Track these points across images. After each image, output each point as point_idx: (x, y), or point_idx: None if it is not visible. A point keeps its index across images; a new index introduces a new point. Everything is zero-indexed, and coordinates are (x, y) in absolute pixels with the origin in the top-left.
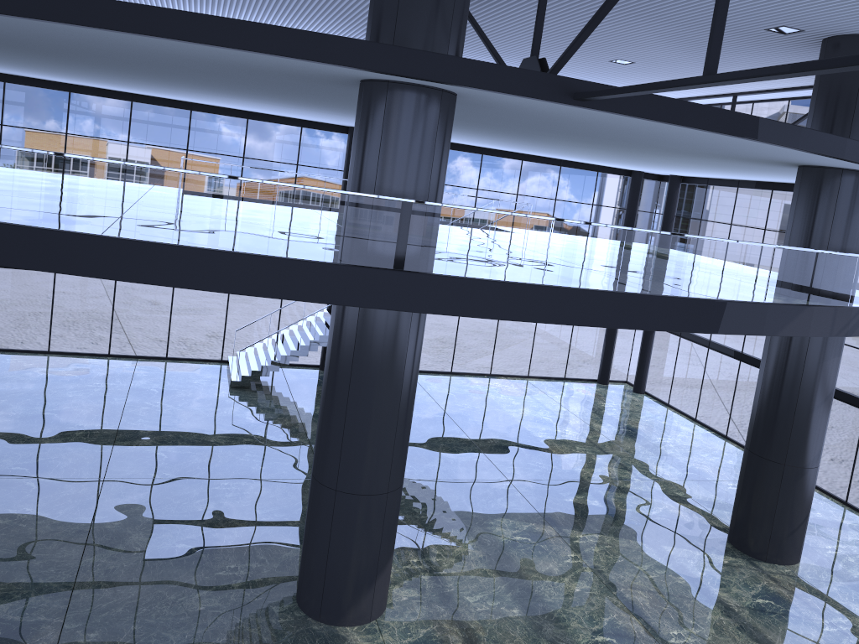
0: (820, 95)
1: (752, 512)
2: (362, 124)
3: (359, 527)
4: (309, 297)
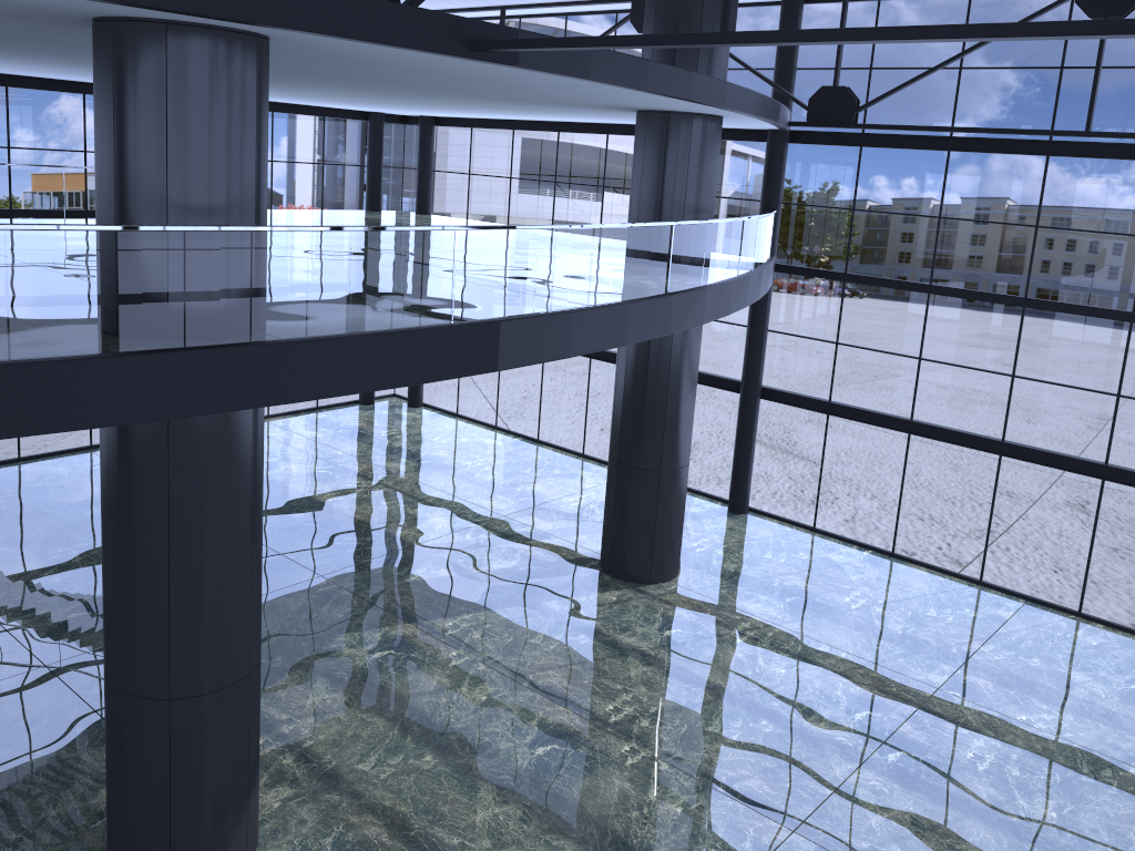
0: (659, 21)
1: (631, 533)
2: (122, 97)
3: (217, 739)
4: (114, 417)
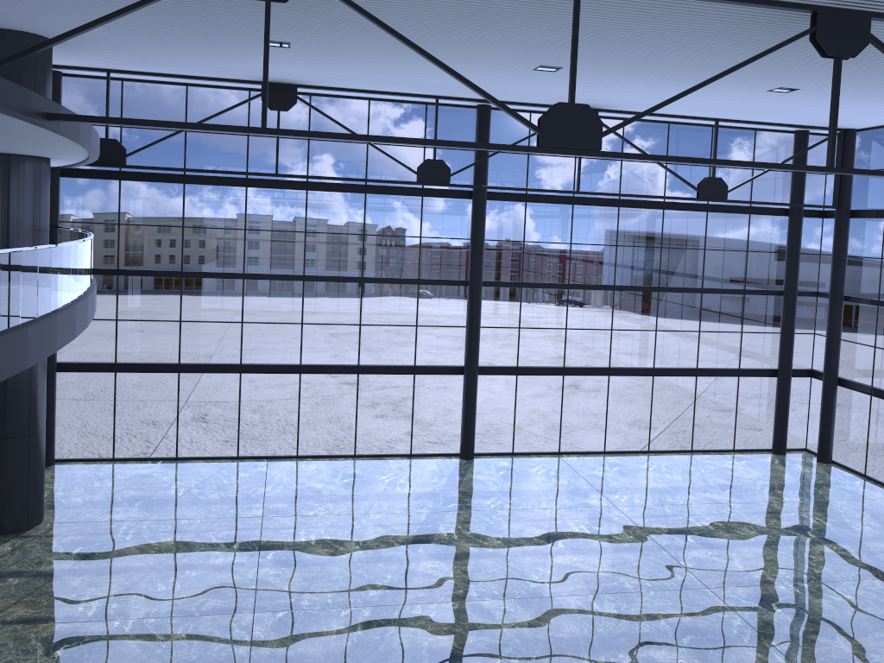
0: None
1: (8, 493)
2: None
3: None
4: None
